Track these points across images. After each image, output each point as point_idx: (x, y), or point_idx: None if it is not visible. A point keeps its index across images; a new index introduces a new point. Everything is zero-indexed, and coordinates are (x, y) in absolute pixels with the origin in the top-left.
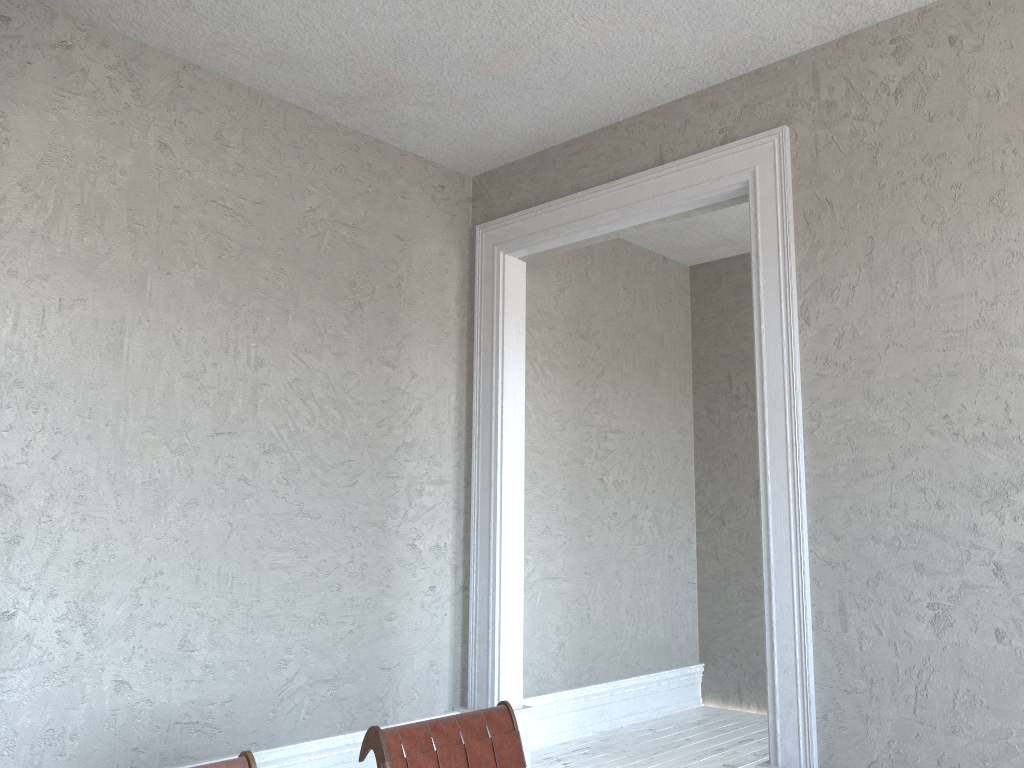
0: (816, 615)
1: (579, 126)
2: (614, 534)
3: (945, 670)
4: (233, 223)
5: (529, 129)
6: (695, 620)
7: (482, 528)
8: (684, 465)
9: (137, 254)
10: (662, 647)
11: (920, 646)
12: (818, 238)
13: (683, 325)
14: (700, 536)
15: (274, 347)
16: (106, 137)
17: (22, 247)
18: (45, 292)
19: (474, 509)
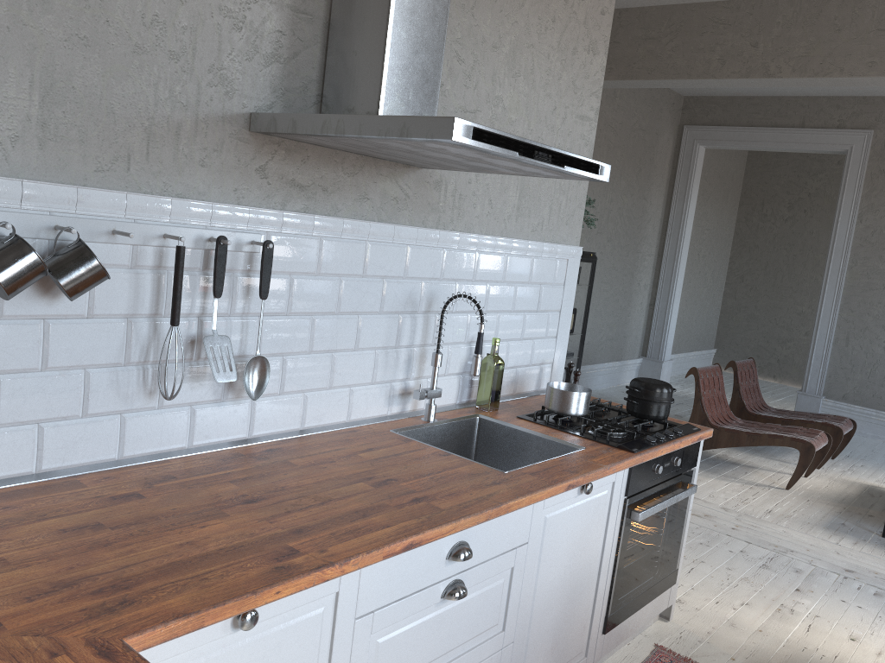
0: (835, 339)
1: (761, 94)
2: (697, 282)
3: (884, 365)
4: (613, 135)
5: (736, 91)
6: (716, 327)
7: (666, 279)
8: (727, 247)
9: None
10: (703, 339)
11: (876, 355)
12: (875, 186)
13: (742, 169)
14: (727, 285)
15: (615, 193)
16: None
17: None
18: None
19: (662, 269)
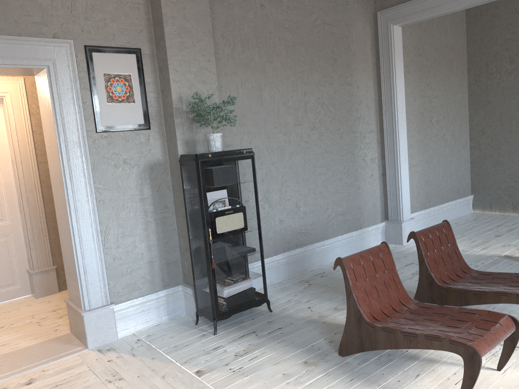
0: None
1: None
2: (436, 144)
3: None
4: (289, 34)
5: None
6: (469, 177)
7: (390, 149)
8: (464, 108)
9: (260, 56)
10: (456, 189)
11: None
12: None
13: (462, 39)
14: (471, 140)
15: (309, 85)
16: (243, 7)
17: (226, 62)
18: (236, 79)
19: (385, 142)
